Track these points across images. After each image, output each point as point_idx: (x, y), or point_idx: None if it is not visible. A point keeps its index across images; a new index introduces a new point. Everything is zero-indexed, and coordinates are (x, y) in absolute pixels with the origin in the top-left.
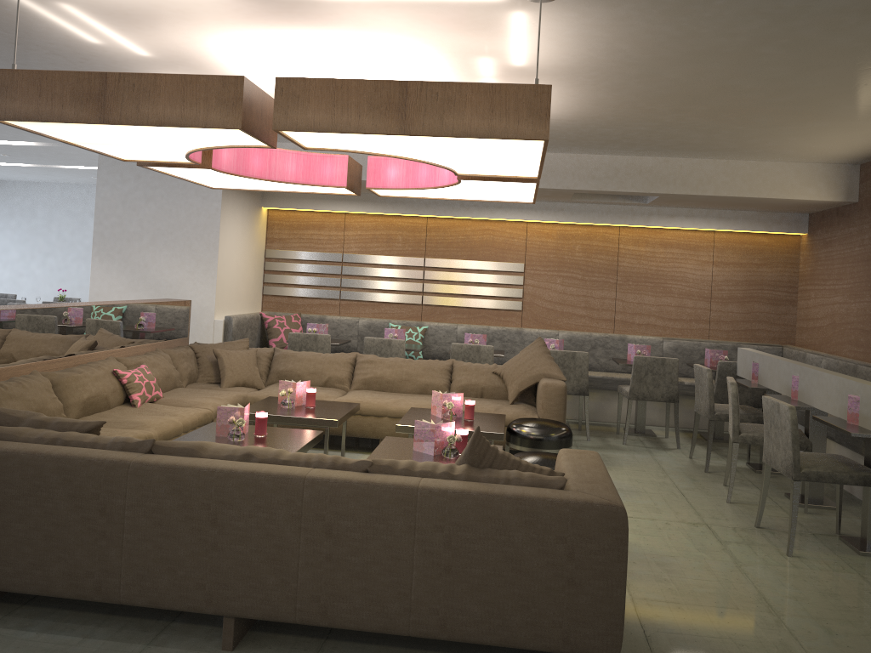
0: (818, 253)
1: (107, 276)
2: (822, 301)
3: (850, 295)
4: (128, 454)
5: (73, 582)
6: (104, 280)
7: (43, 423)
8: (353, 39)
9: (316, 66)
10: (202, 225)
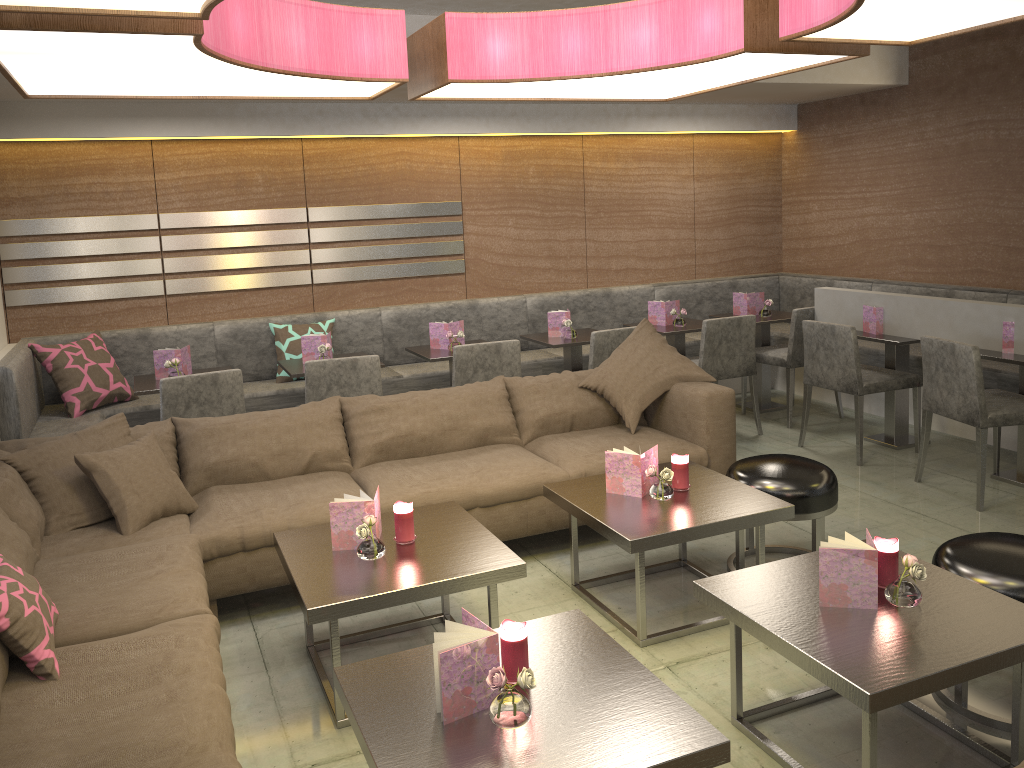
0: (824, 154)
1: None
2: (837, 214)
3: (899, 204)
4: None
5: None
6: None
7: None
8: None
9: None
10: None
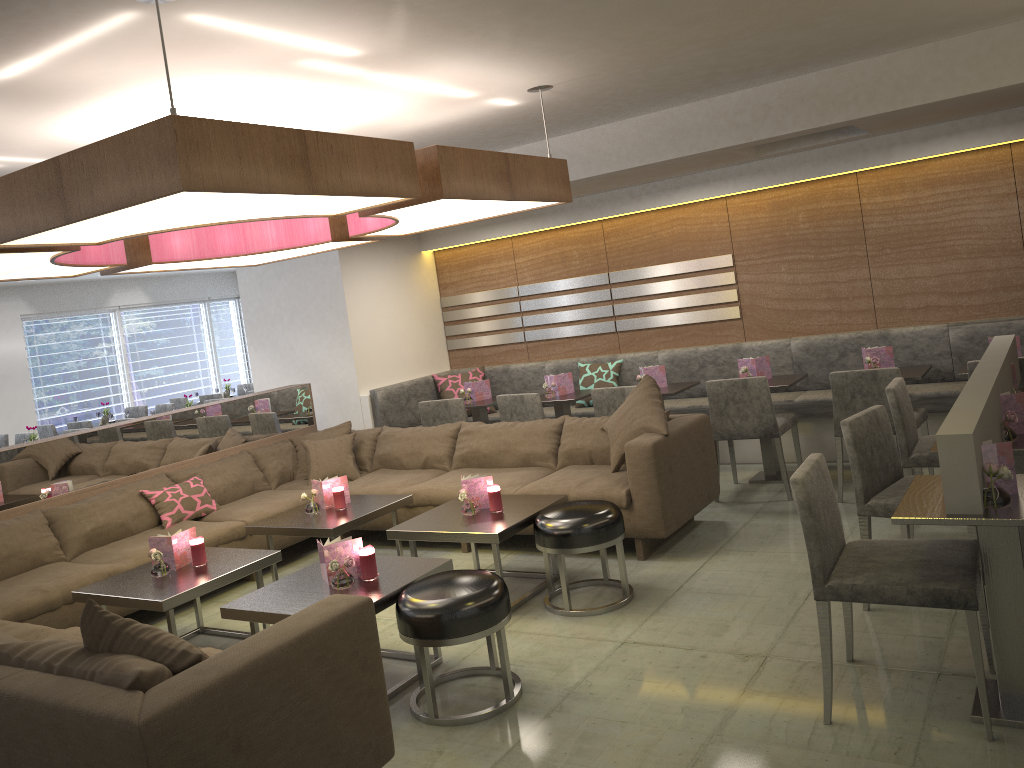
0: None
1: (263, 365)
2: None
3: None
4: None
5: None
6: (261, 369)
7: None
8: (146, 93)
9: None
10: (328, 294)
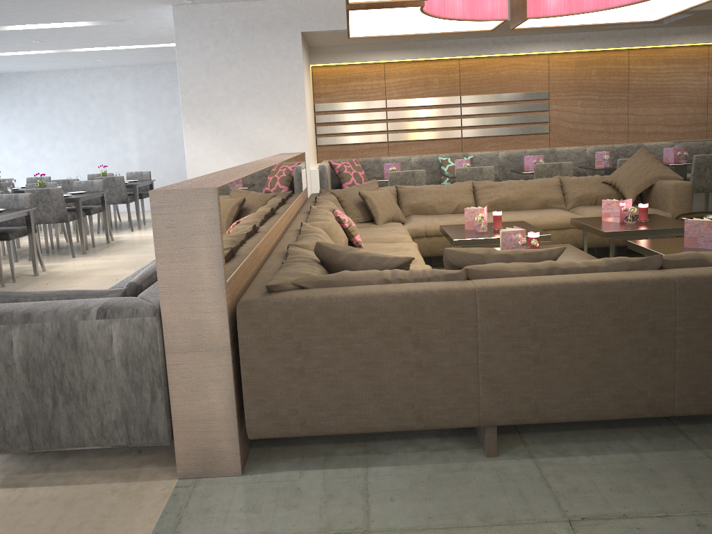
0: None
1: (201, 142)
2: None
3: None
4: (651, 272)
5: (625, 403)
6: (198, 145)
7: (509, 256)
8: None
9: None
10: (286, 83)
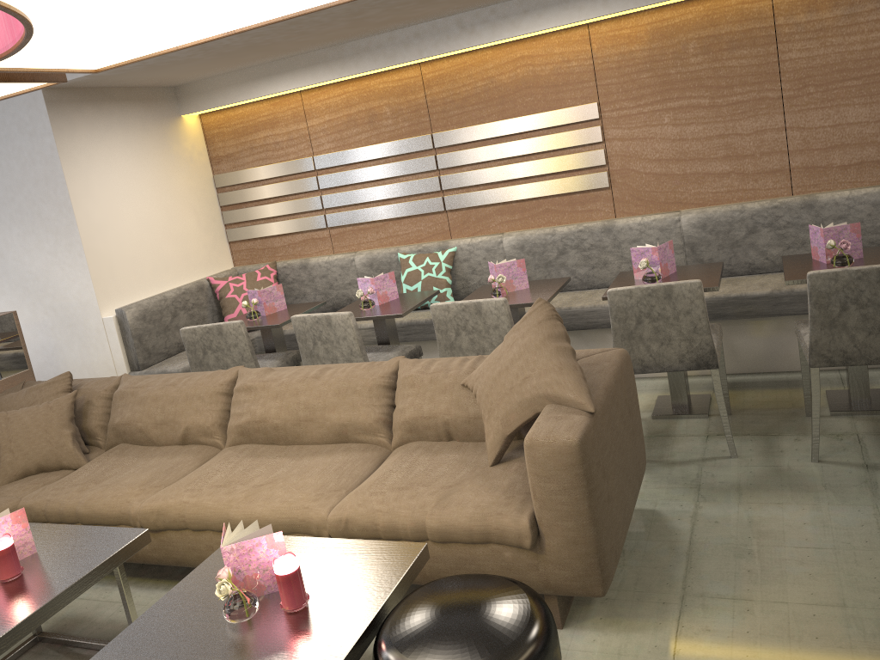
0: None
1: None
2: None
3: None
4: None
5: None
6: None
7: None
8: None
9: None
10: (42, 178)
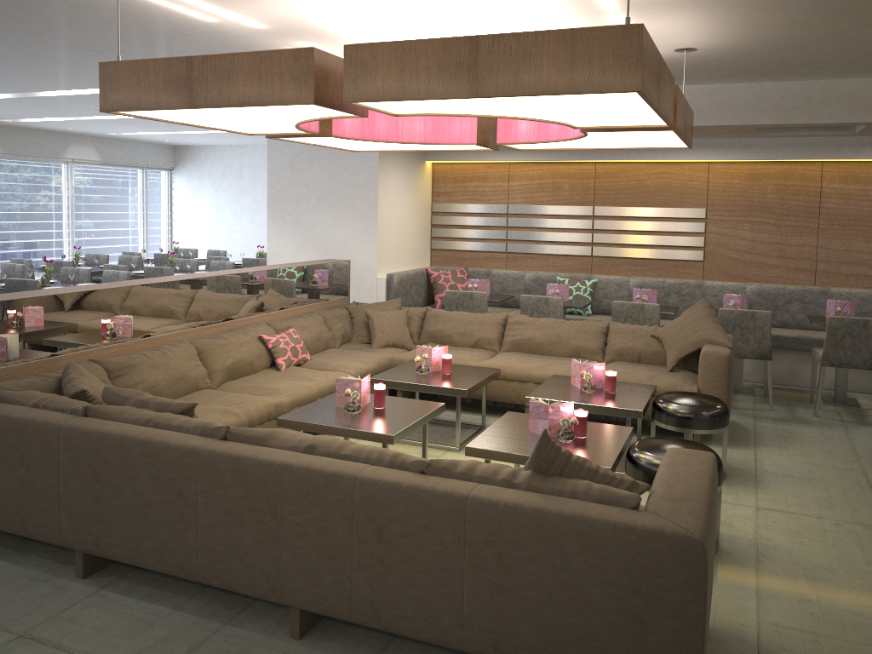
0: None
1: (281, 237)
2: None
3: None
4: (203, 440)
5: (160, 557)
6: (278, 241)
7: (145, 402)
8: None
9: (425, 20)
10: (361, 185)
